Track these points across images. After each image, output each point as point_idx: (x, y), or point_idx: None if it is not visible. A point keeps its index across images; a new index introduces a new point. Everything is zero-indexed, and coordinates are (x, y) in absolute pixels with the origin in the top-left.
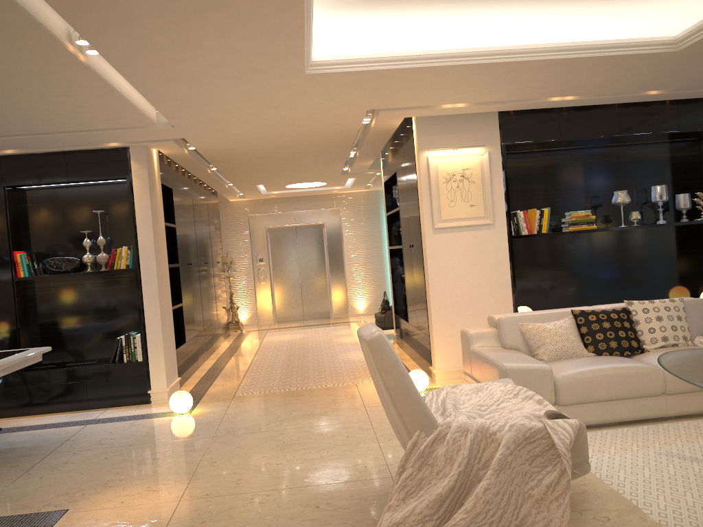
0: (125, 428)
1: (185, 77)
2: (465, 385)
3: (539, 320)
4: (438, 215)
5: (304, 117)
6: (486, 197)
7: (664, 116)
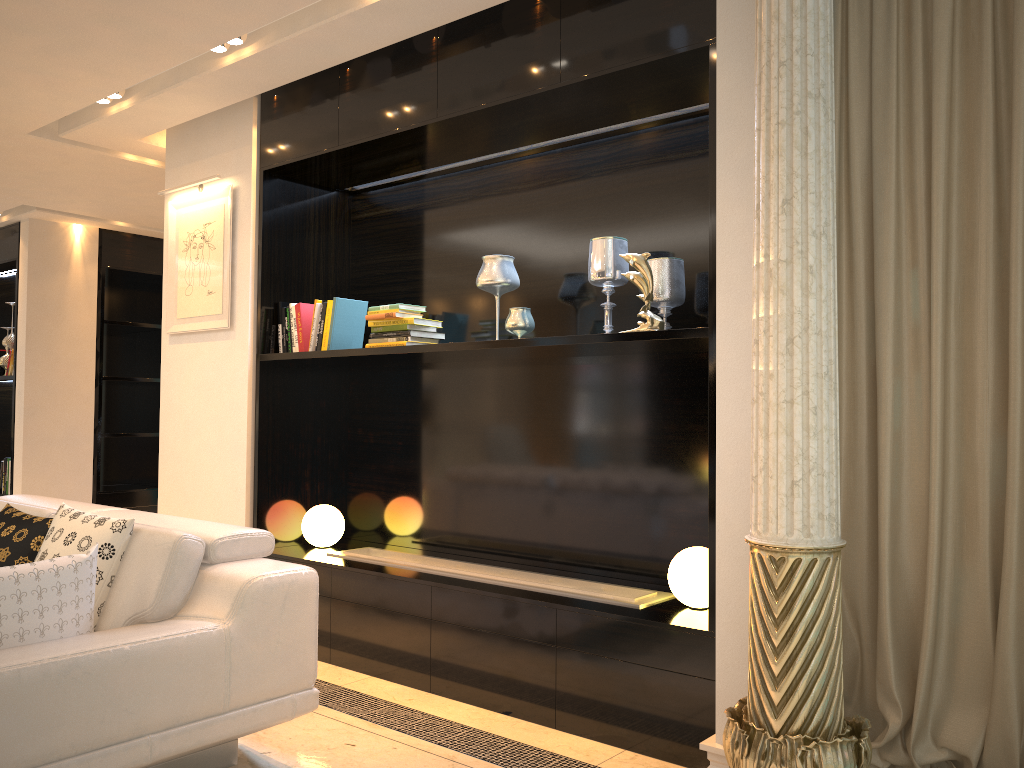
0: None
1: None
2: None
3: None
4: (174, 311)
5: (10, 159)
6: (227, 276)
7: (529, 50)
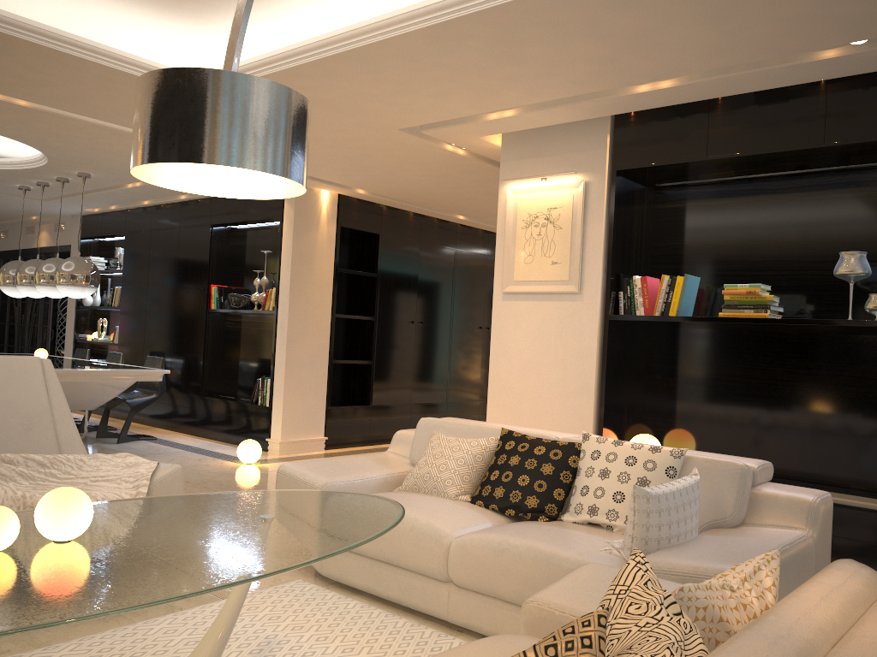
0: (188, 459)
1: (123, 111)
2: (136, 458)
3: (459, 432)
4: (510, 274)
5: (353, 145)
6: (575, 251)
7: None
